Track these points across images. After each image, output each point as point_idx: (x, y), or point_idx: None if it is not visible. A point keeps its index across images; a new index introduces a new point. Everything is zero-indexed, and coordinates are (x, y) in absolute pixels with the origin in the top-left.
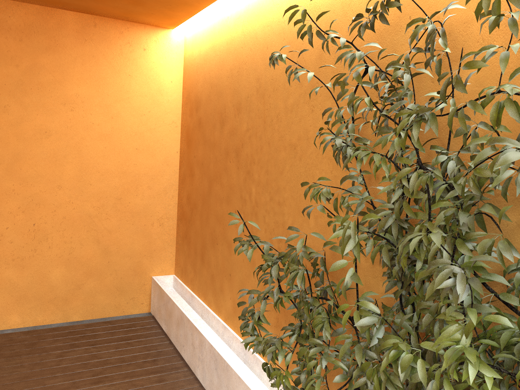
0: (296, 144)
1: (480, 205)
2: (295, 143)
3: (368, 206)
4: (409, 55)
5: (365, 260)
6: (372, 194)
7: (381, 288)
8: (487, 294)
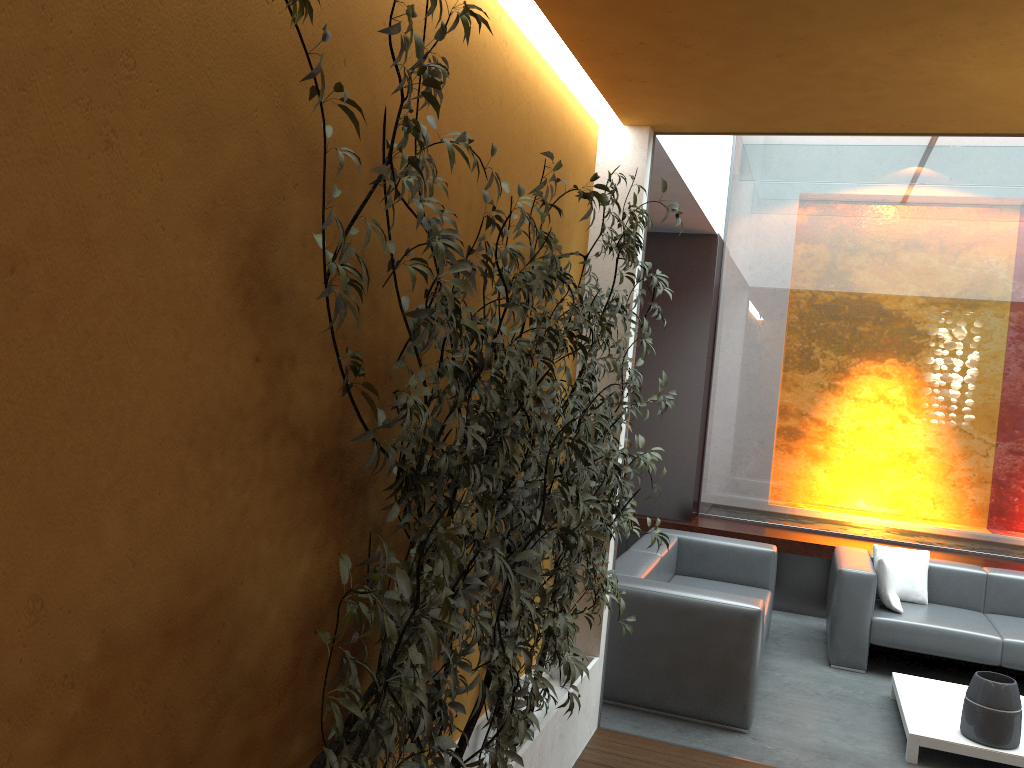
0: (21, 255)
1: (399, 383)
2: (17, 248)
3: (277, 424)
4: (342, 132)
5: (270, 543)
6: (284, 397)
7: (296, 576)
8: (400, 490)
